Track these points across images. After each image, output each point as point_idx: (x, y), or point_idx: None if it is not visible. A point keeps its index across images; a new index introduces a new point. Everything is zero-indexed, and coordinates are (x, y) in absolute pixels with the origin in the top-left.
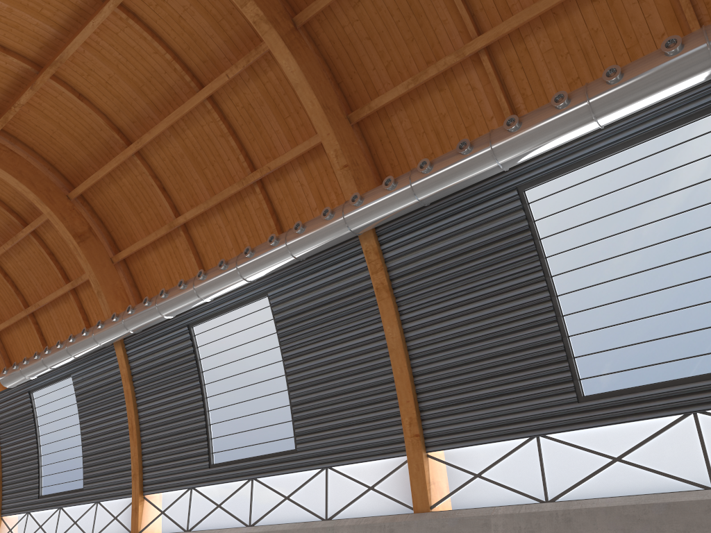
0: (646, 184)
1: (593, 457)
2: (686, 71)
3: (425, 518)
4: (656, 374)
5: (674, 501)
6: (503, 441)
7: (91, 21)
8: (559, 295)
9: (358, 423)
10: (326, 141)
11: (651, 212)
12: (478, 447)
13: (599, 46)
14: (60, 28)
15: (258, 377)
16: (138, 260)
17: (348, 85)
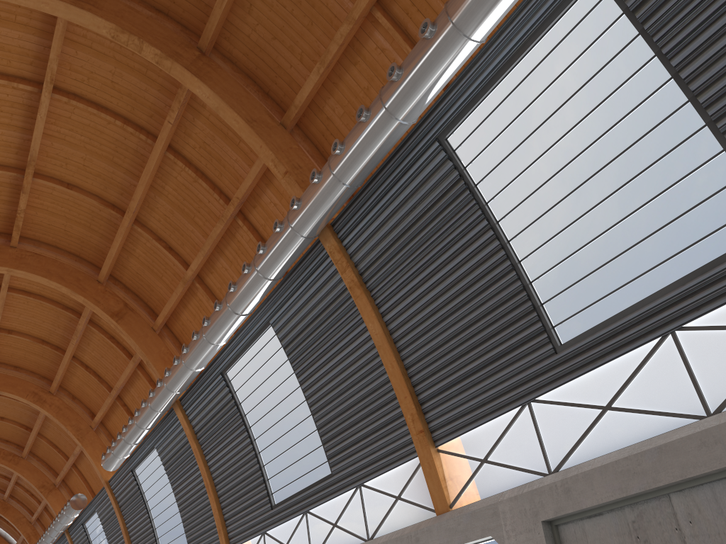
0: (555, 88)
1: (584, 412)
2: None
3: (444, 519)
4: (625, 298)
5: (665, 442)
6: (500, 417)
7: (37, 114)
8: (510, 240)
9: (373, 432)
10: (262, 154)
11: (569, 116)
12: (479, 429)
13: None
14: (22, 130)
15: (287, 407)
16: (176, 322)
17: (275, 91)
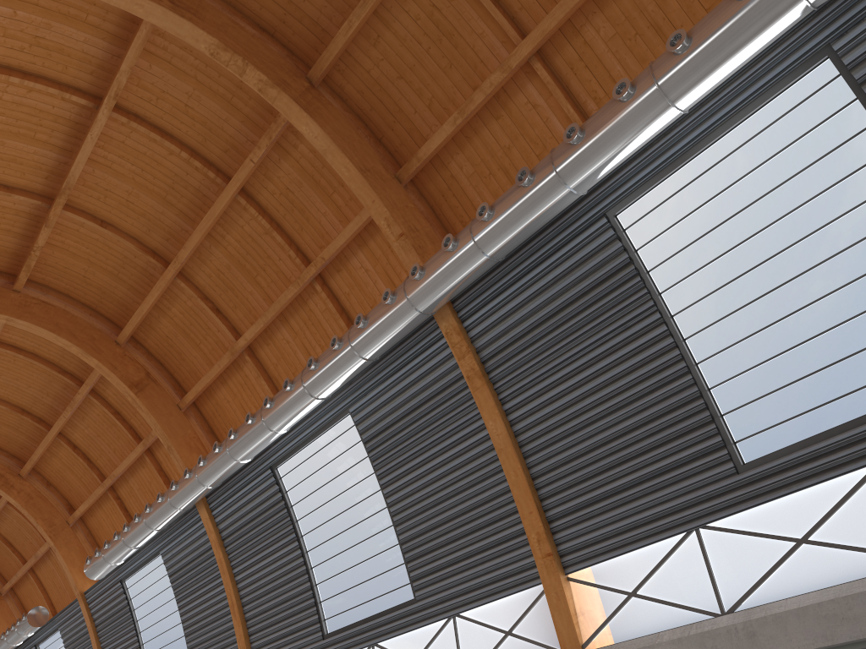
0: (762, 172)
1: (771, 544)
2: (767, 13)
3: None
4: (830, 416)
5: None
6: (656, 543)
7: (88, 133)
8: (686, 339)
9: (480, 552)
10: (373, 211)
11: (777, 204)
12: (626, 556)
13: (672, 16)
14: (60, 150)
15: (358, 515)
16: (209, 401)
17: (390, 138)
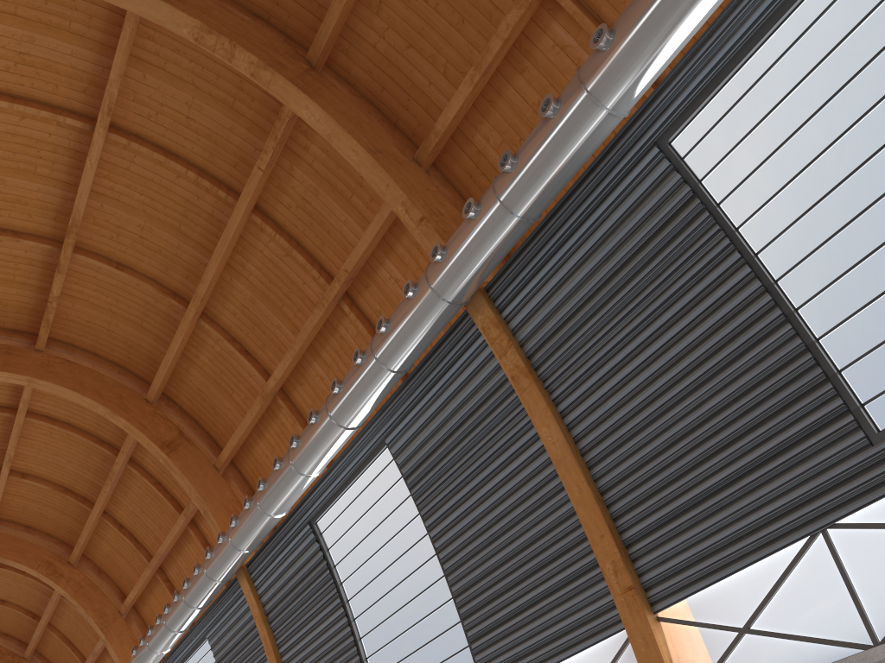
0: (853, 41)
1: None
2: None
3: None
4: None
5: None
6: (769, 557)
7: (87, 159)
8: (778, 280)
9: (546, 596)
10: (388, 196)
11: (879, 78)
12: (731, 580)
13: None
14: (64, 185)
15: (406, 568)
16: (247, 458)
17: (406, 120)
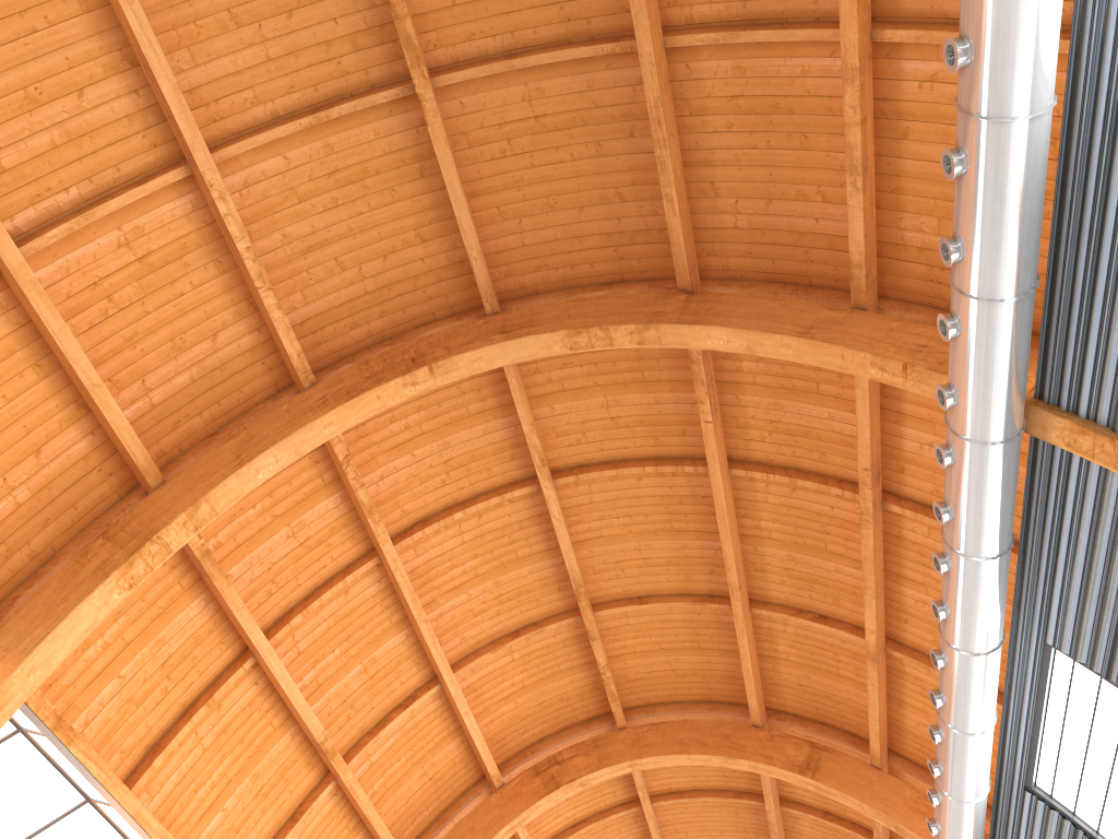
0: None
1: None
2: None
3: None
4: None
5: None
6: None
7: (551, 517)
8: None
9: None
10: (851, 367)
11: None
12: None
13: None
14: (548, 552)
15: None
16: (904, 737)
17: (818, 272)
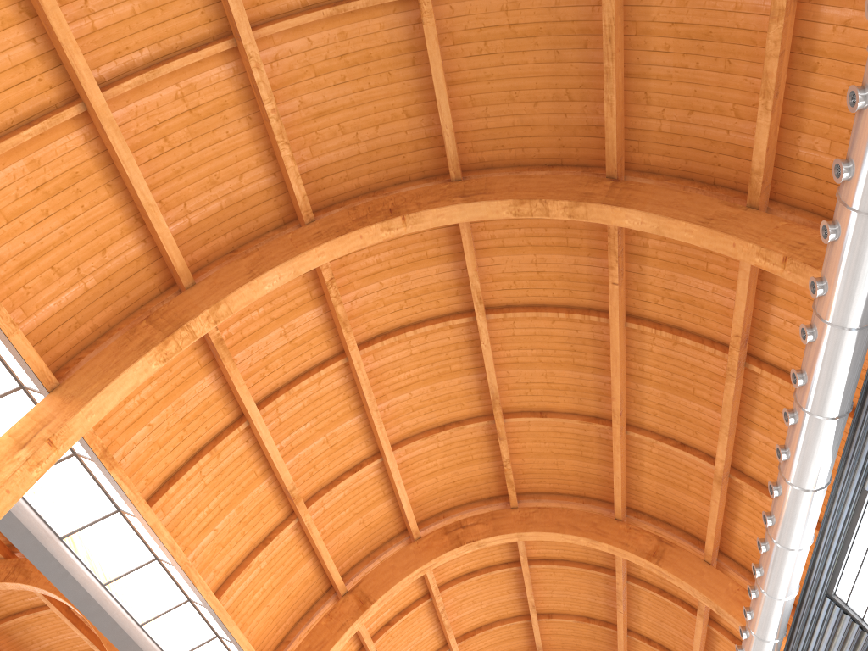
0: None
1: None
2: None
3: None
4: None
5: None
6: None
7: (480, 343)
8: None
9: None
10: (740, 254)
11: None
12: None
13: None
14: (474, 370)
15: None
16: (733, 543)
17: (722, 174)
